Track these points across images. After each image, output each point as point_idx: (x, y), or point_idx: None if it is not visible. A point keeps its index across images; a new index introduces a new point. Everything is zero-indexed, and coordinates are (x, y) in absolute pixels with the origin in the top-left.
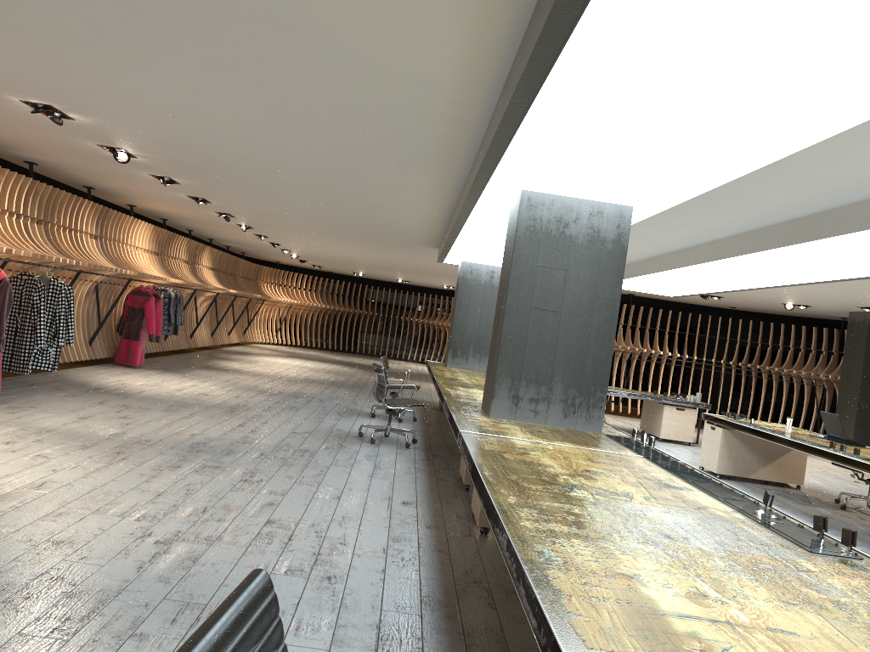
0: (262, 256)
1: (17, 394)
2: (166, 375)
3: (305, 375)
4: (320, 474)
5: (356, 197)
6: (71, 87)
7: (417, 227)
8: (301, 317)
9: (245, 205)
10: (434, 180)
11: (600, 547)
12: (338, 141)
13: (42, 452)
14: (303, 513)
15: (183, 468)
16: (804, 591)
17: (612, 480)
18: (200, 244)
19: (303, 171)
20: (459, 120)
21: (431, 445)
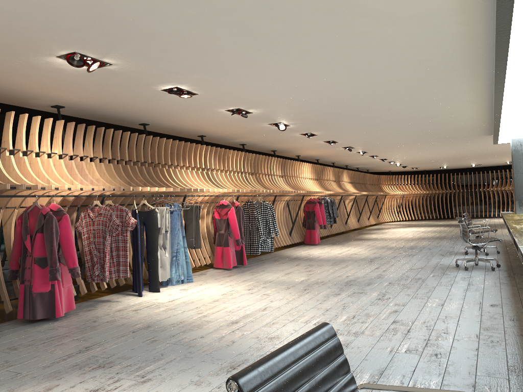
0: (379, 169)
1: (255, 265)
2: (333, 246)
3: (418, 236)
4: (429, 291)
5: (421, 113)
6: (244, 94)
7: (470, 123)
8: (412, 202)
9: (356, 138)
10: (469, 85)
11: None
12: (395, 78)
13: (265, 292)
14: (417, 315)
15: (341, 294)
16: None
17: None
18: (340, 169)
19: (381, 105)
20: (470, 34)
21: (511, 267)
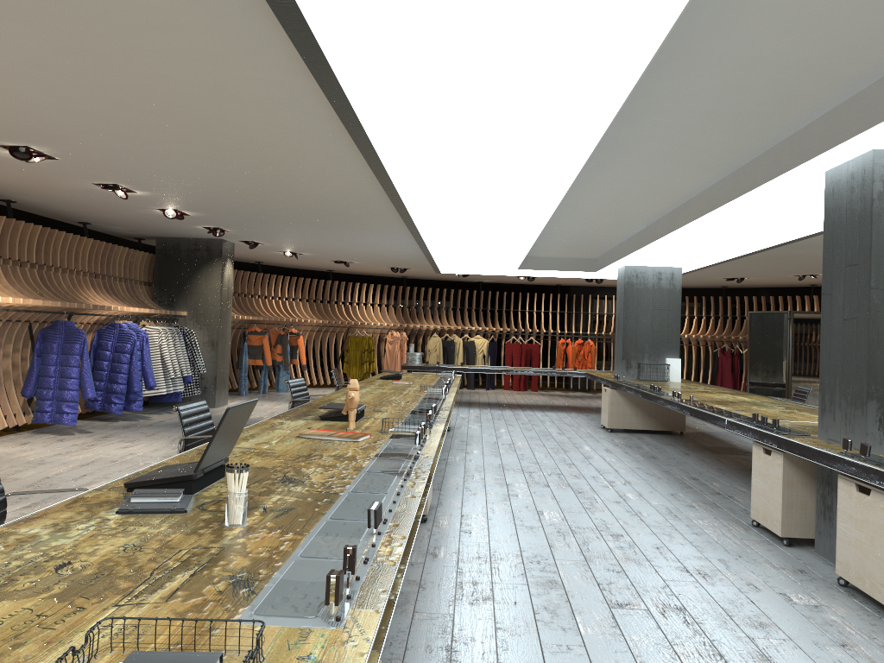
0: None
1: None
2: None
3: None
4: None
5: None
6: None
7: None
8: None
9: None
10: None
11: (761, 401)
12: None
13: None
14: None
15: None
16: (703, 397)
17: (771, 411)
18: None
19: None
20: None
21: None
